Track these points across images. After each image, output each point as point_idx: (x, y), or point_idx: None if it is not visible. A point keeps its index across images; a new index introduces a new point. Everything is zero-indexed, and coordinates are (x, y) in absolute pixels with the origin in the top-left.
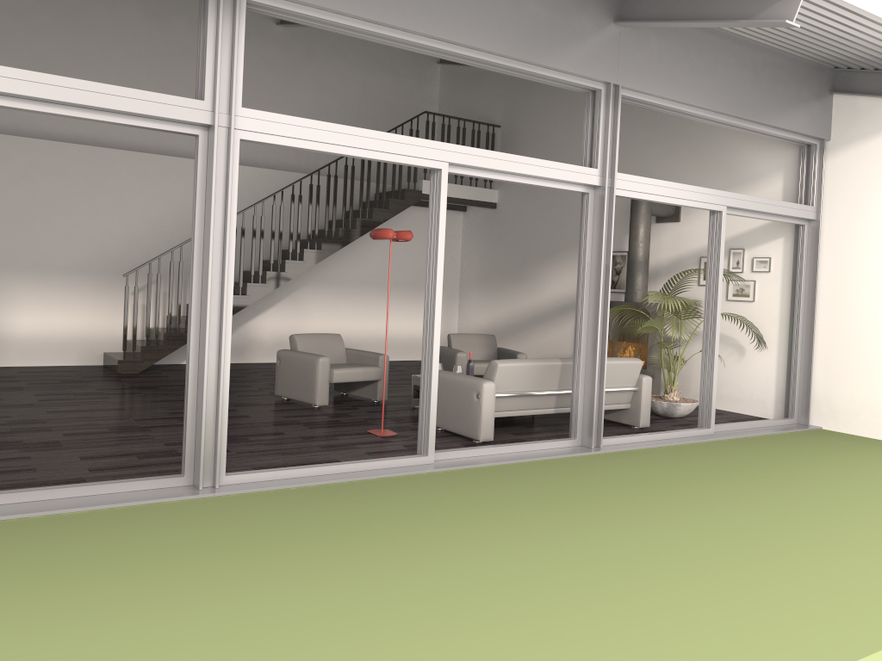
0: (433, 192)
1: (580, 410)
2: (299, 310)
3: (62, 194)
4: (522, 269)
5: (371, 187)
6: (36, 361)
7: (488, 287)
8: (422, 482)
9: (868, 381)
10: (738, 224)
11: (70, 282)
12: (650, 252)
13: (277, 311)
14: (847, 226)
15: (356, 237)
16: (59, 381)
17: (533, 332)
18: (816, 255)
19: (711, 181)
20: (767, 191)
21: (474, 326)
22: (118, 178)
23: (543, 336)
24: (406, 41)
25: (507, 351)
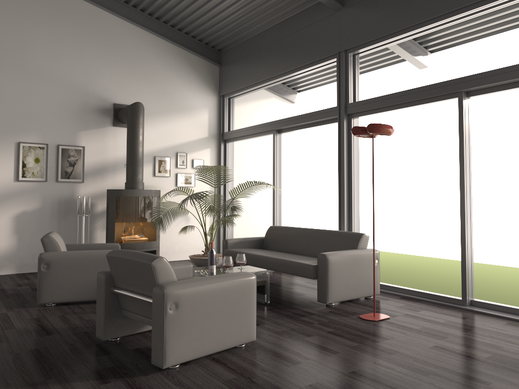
0: (466, 112)
1: None
2: None
3: None
4: None
5: None
6: None
7: None
8: (518, 306)
9: (254, 225)
10: (181, 136)
11: None
12: (107, 149)
13: None
14: (242, 146)
15: None
16: None
17: None
18: (233, 160)
19: (161, 104)
20: (199, 119)
21: None
22: None
23: None
24: (498, 7)
25: (93, 245)
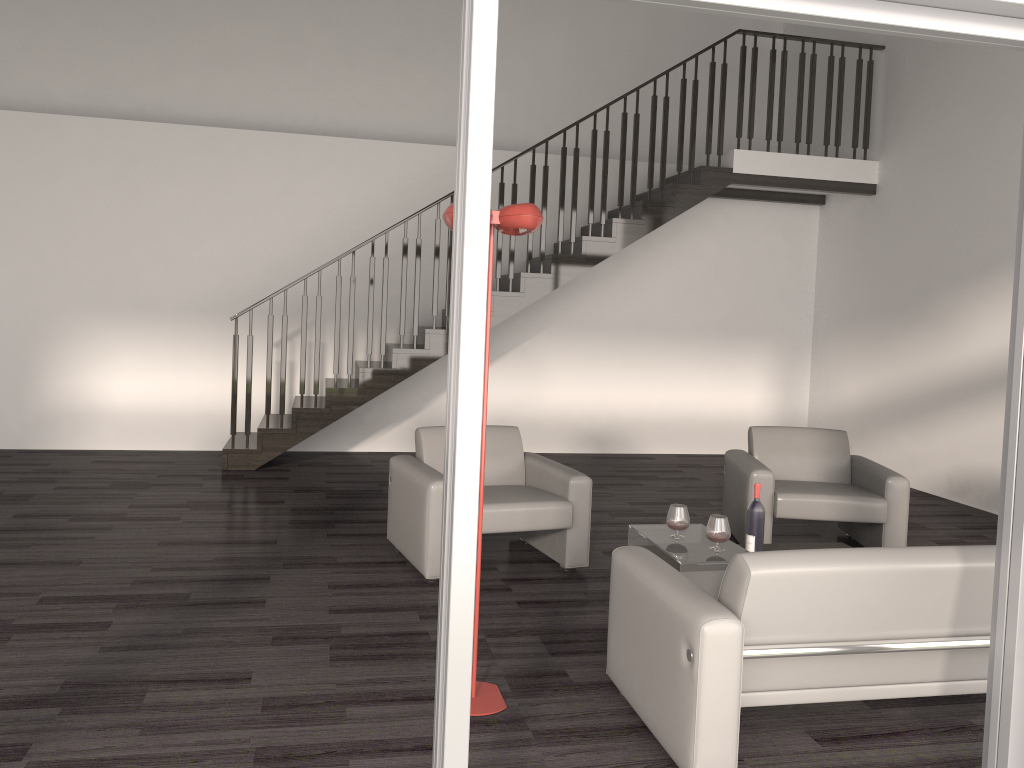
0: (463, 47)
1: (1016, 739)
2: (532, 370)
3: (172, 199)
4: (922, 302)
5: (654, 170)
6: (140, 442)
7: (861, 333)
8: None
9: None
10: None
11: (185, 329)
12: None
13: (497, 372)
14: None
15: (611, 252)
16: (110, 484)
17: (943, 419)
18: None
19: None
20: None
21: (835, 401)
22: (252, 173)
23: (962, 427)
24: None
25: (868, 468)
